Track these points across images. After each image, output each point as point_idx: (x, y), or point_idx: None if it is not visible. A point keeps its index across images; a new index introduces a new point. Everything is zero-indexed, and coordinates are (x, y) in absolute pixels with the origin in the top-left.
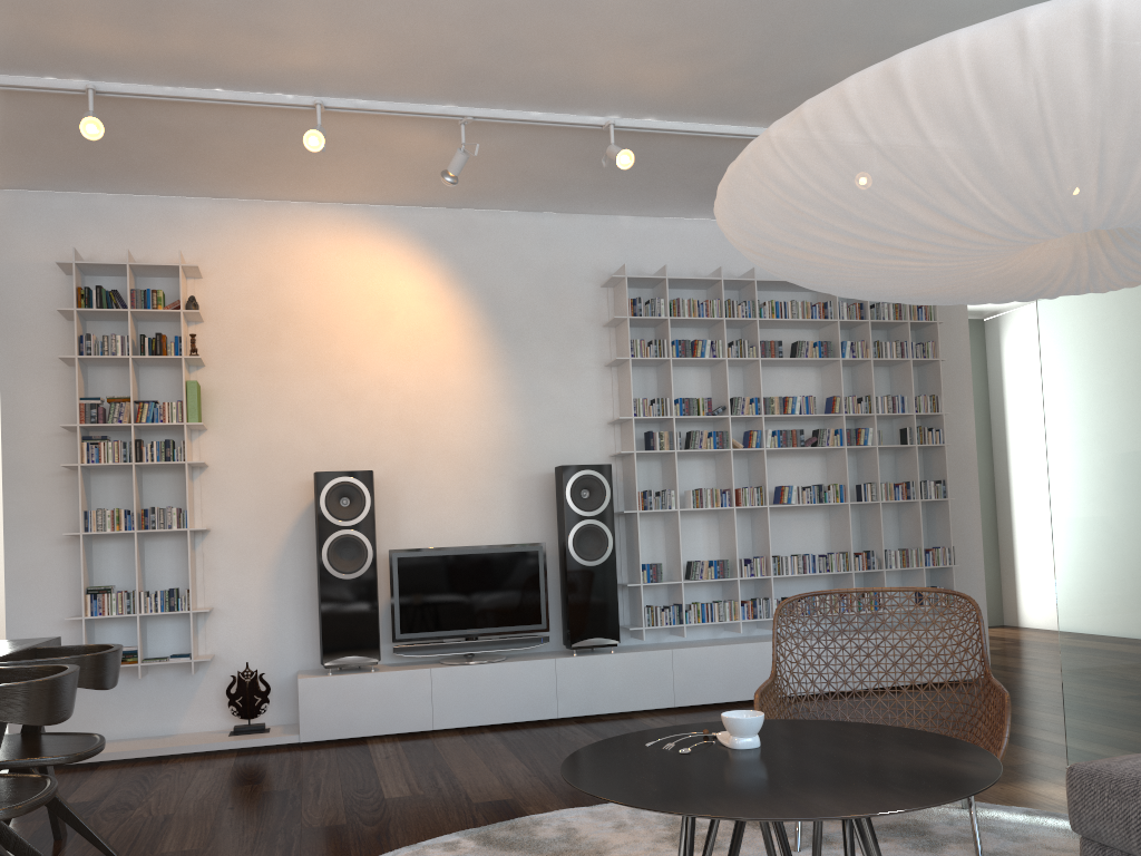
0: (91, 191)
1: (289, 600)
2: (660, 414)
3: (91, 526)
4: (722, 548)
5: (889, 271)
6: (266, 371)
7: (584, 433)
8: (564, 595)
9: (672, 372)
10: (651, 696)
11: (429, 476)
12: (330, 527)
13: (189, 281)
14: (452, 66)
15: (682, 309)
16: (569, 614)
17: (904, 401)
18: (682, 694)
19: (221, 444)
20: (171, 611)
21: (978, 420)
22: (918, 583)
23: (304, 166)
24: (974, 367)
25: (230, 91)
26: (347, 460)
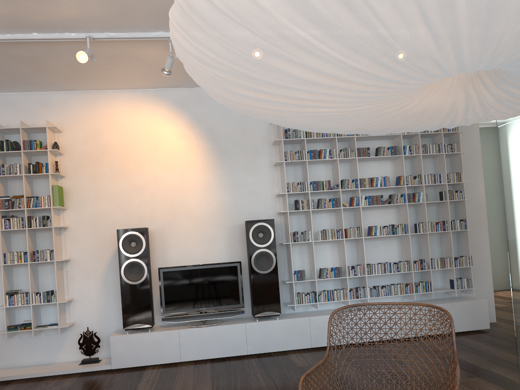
0: (6, 92)
1: (111, 293)
2: (301, 190)
3: (7, 261)
4: (340, 260)
5: (317, 116)
6: (96, 178)
7: (263, 201)
8: (250, 289)
9: (307, 168)
10: (298, 342)
11: (181, 228)
12: (124, 258)
13: (56, 134)
14: (151, 9)
15: (313, 133)
16: (253, 299)
17: (440, 177)
18: (315, 341)
19: (74, 216)
20: (47, 302)
21: (496, 180)
22: (451, 276)
23: (102, 71)
24: (493, 152)
25: (41, 34)
26: (138, 221)
